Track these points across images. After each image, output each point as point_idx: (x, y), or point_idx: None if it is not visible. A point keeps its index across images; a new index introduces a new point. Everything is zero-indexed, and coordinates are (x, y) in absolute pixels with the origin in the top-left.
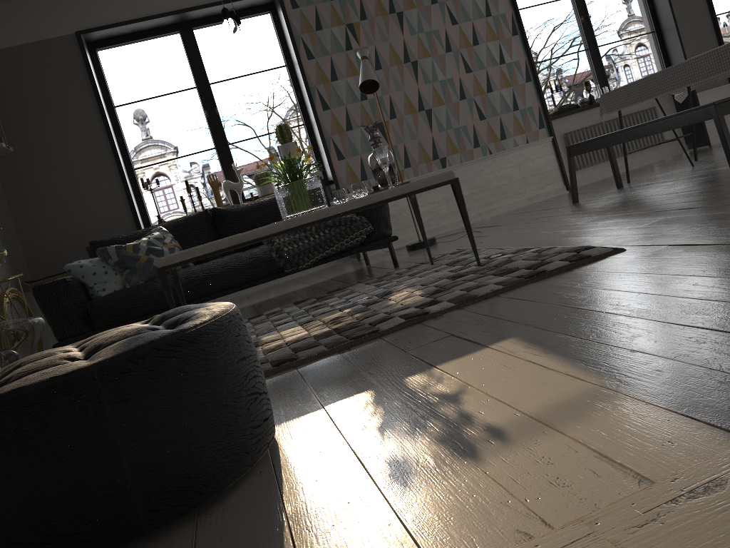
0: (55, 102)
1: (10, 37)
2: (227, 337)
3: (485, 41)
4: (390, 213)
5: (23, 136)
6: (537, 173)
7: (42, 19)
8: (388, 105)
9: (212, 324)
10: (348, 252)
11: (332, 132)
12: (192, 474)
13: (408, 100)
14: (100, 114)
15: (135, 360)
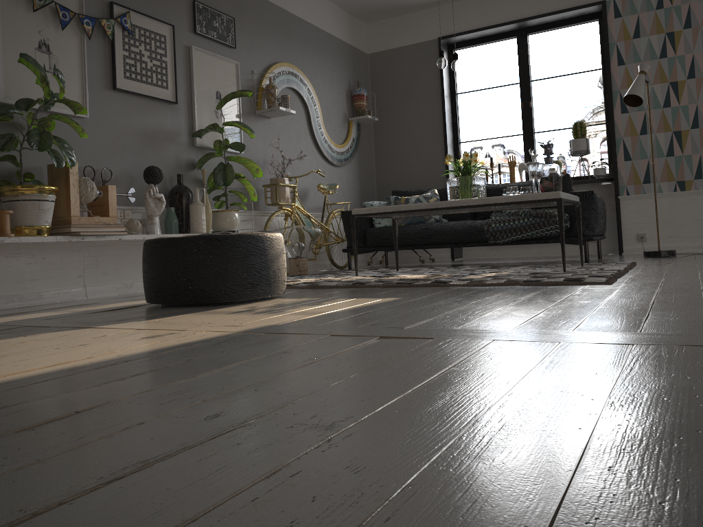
0: (415, 88)
1: (398, 40)
2: (241, 244)
3: None
4: (665, 219)
5: (392, 110)
6: None
7: (420, 28)
8: (692, 115)
9: (234, 237)
10: (544, 240)
11: (625, 134)
12: (202, 289)
13: None
14: (441, 99)
15: (193, 240)
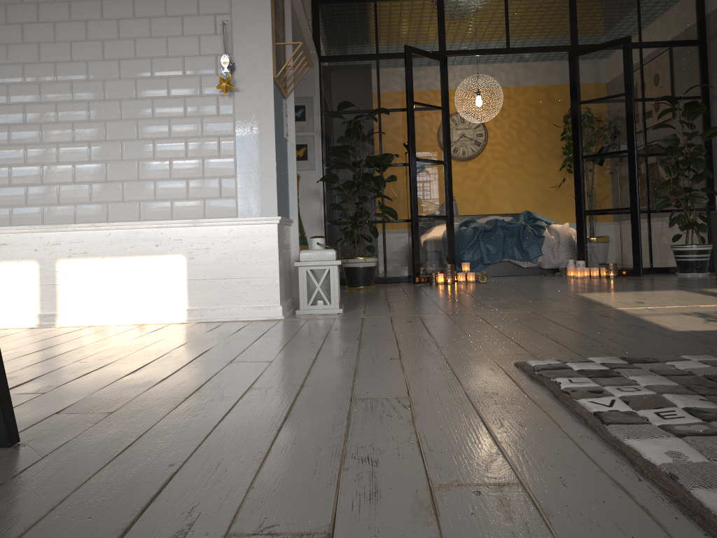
0: None
1: None
2: None
3: None
4: None
5: None
6: None
7: None
8: None
9: None
10: None
11: None
12: None
13: None
14: None
15: None
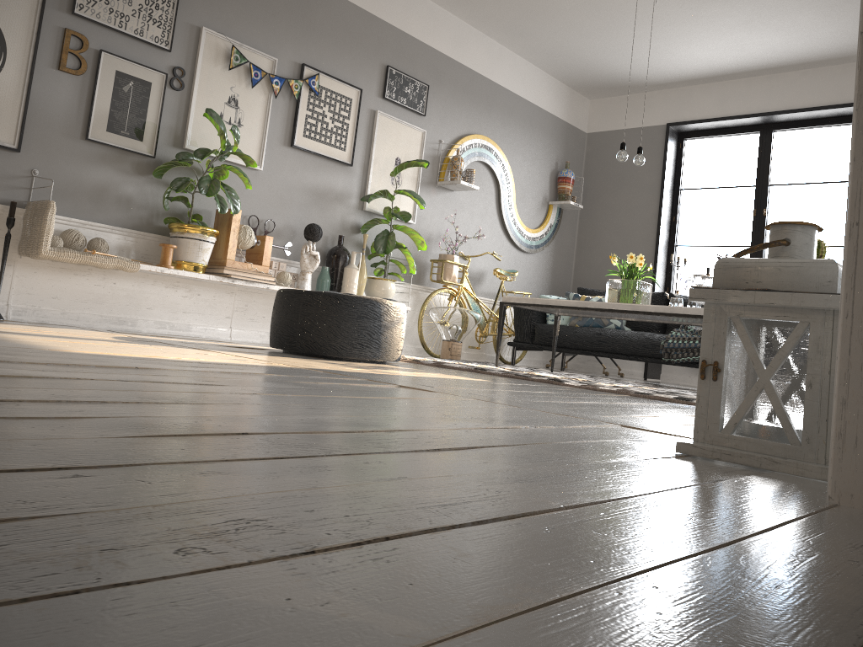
0: (633, 177)
1: (622, 122)
2: (357, 306)
3: None
4: None
5: (603, 198)
6: None
7: (648, 110)
8: None
9: (352, 298)
10: None
11: None
12: (315, 341)
13: None
14: (659, 193)
15: (315, 294)
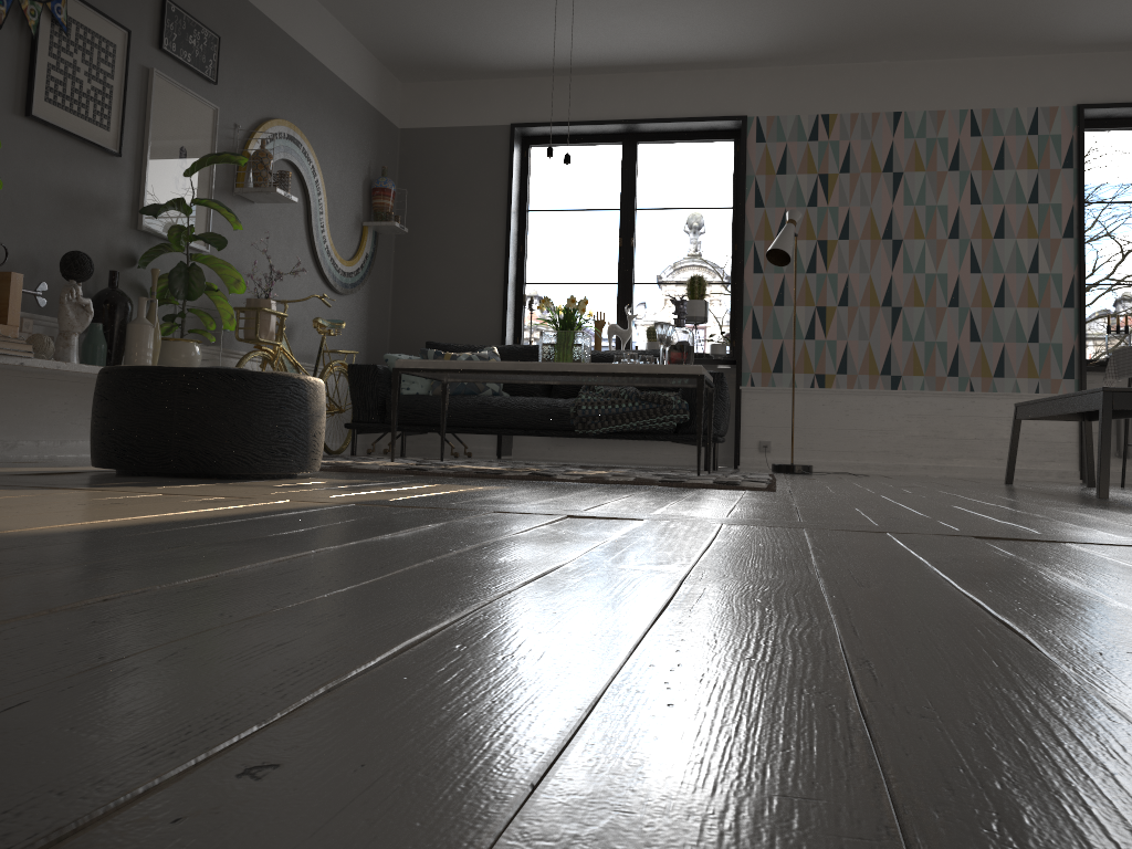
0: (469, 192)
1: (450, 117)
2: (275, 388)
3: (1015, 235)
4: (797, 424)
5: (428, 220)
6: (1037, 440)
7: (485, 104)
8: (842, 288)
9: (266, 376)
10: (653, 436)
11: (756, 302)
12: (209, 452)
13: (871, 287)
14: (506, 215)
15: (202, 374)
